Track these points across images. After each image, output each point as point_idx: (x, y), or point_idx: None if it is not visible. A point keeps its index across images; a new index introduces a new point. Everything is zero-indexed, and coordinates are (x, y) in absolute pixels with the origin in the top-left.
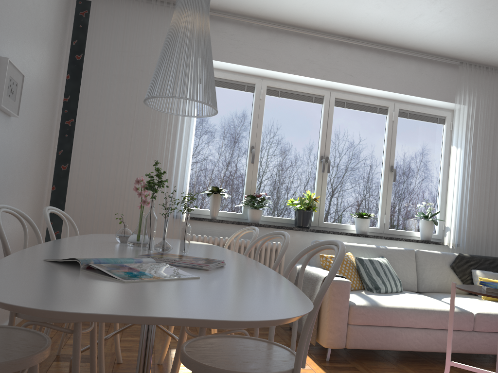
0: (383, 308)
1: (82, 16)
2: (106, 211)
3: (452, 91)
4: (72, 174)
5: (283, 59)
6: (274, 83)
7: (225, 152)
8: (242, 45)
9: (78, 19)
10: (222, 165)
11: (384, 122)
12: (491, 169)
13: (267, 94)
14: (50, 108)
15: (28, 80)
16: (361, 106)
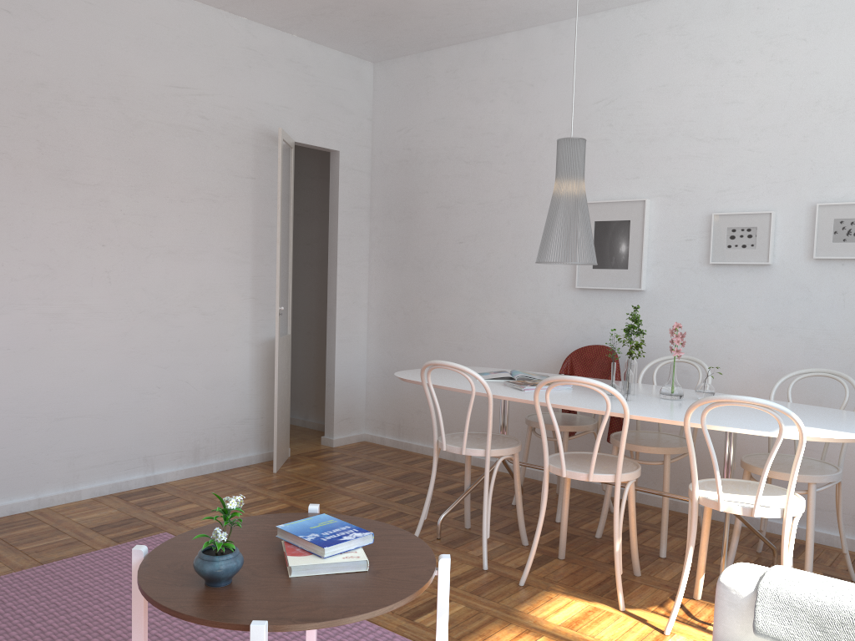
0: None
1: None
2: None
3: None
4: None
5: None
6: None
7: None
8: None
9: None
10: None
11: None
12: None
13: None
14: None
15: None
16: None
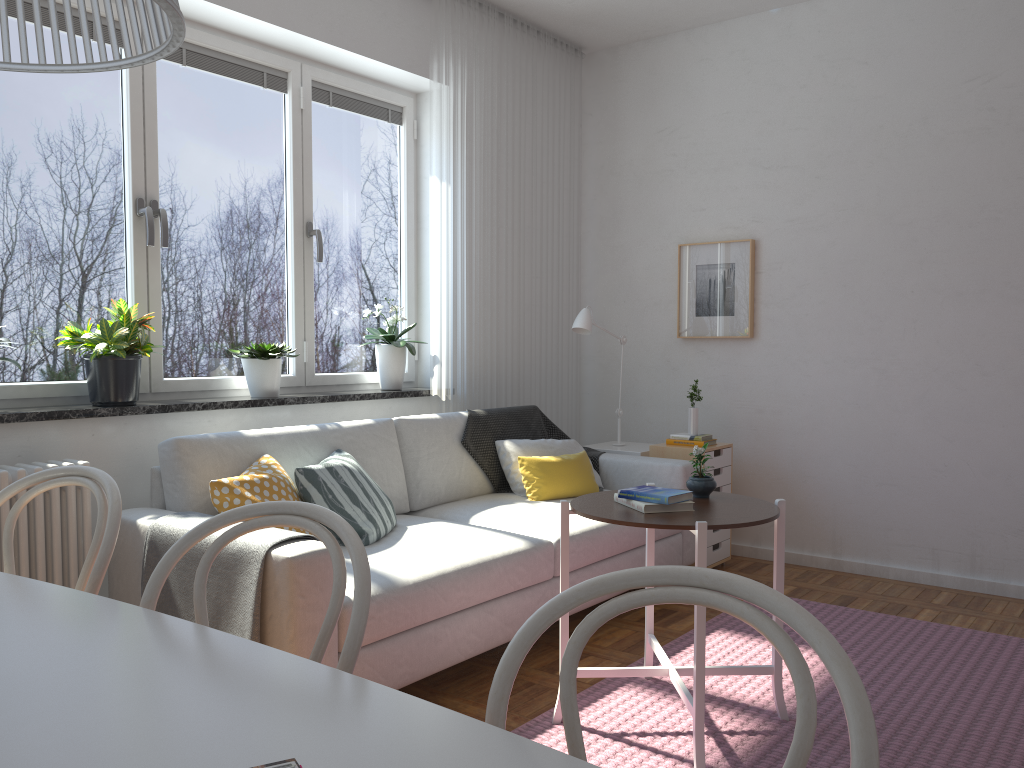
0: (408, 587)
1: None
2: None
3: (421, 49)
4: None
5: None
6: None
7: None
8: None
9: None
10: None
11: (283, 112)
12: (499, 227)
13: None
14: None
15: None
16: (224, 63)
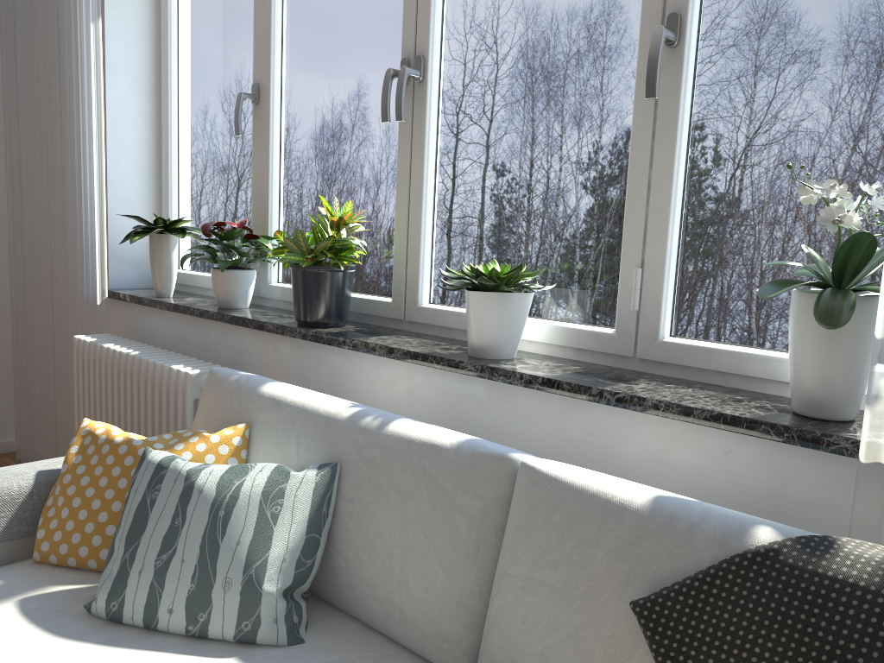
0: None
1: None
2: (34, 283)
3: None
4: (8, 217)
5: None
6: None
7: (226, 118)
8: None
9: None
10: (224, 154)
11: None
12: None
13: None
14: None
15: None
16: None
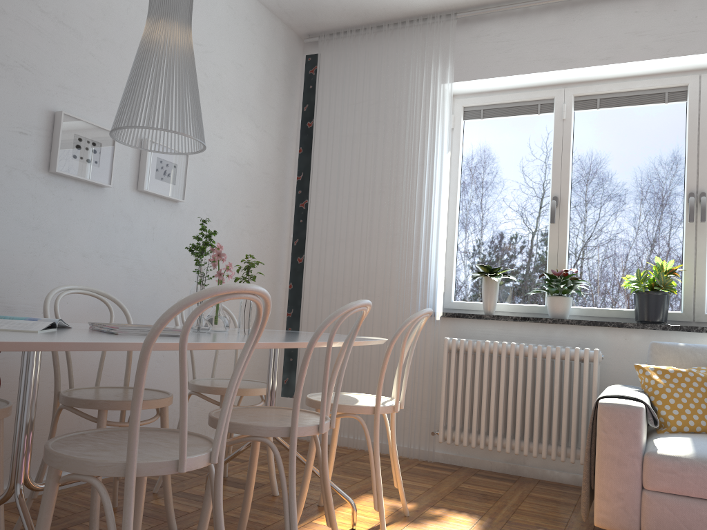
0: None
1: (312, 74)
2: None
3: None
4: (304, 266)
5: (586, 45)
6: (586, 89)
7: (514, 213)
8: (515, 45)
9: (308, 79)
10: (509, 233)
11: None
12: None
13: (577, 109)
14: (270, 190)
15: (211, 160)
16: None
